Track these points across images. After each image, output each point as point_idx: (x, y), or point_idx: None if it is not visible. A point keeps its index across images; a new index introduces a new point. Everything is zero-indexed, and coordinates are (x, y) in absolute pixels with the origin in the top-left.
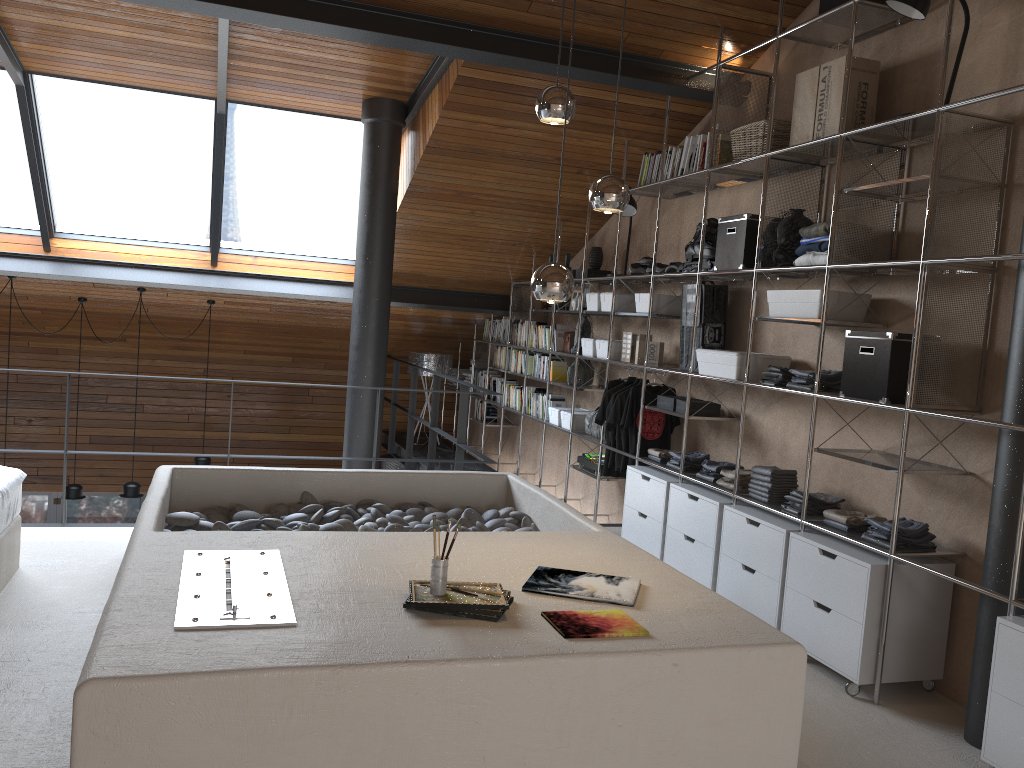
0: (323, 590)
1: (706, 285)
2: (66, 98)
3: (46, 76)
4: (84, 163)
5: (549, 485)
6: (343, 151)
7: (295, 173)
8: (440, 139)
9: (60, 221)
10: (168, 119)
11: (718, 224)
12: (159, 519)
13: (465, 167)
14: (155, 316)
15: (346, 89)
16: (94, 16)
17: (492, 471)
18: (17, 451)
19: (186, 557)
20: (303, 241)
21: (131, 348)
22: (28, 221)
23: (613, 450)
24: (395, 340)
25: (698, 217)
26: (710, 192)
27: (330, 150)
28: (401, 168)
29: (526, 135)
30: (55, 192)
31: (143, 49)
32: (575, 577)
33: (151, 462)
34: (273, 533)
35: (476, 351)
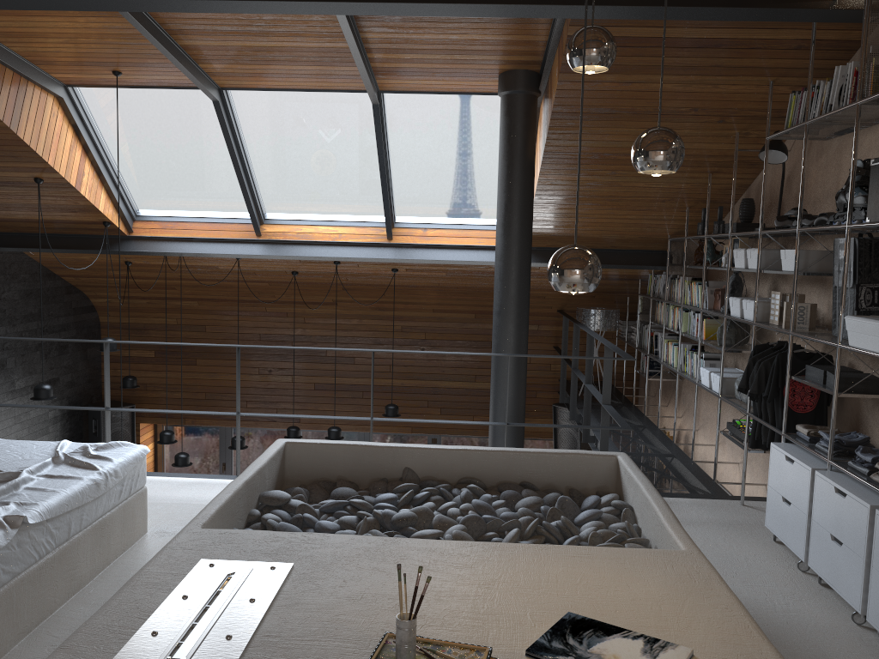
0: (293, 633)
1: (860, 239)
2: (256, 107)
3: (238, 90)
4: (278, 160)
5: (709, 444)
6: (491, 125)
7: (451, 150)
8: (564, 103)
9: (267, 210)
10: (337, 114)
11: (870, 166)
12: (228, 507)
13: (596, 129)
14: (354, 284)
15: (479, 66)
16: (247, 32)
17: (651, 426)
18: (200, 413)
19: (194, 569)
20: (466, 211)
21: (342, 310)
22: (244, 212)
23: (759, 422)
24: (564, 296)
25: (858, 158)
26: (872, 128)
27: (479, 126)
28: (540, 136)
29: (654, 88)
30: (260, 186)
31: (297, 55)
32: (604, 637)
33: (361, 406)
34: (308, 536)
35: (641, 305)
